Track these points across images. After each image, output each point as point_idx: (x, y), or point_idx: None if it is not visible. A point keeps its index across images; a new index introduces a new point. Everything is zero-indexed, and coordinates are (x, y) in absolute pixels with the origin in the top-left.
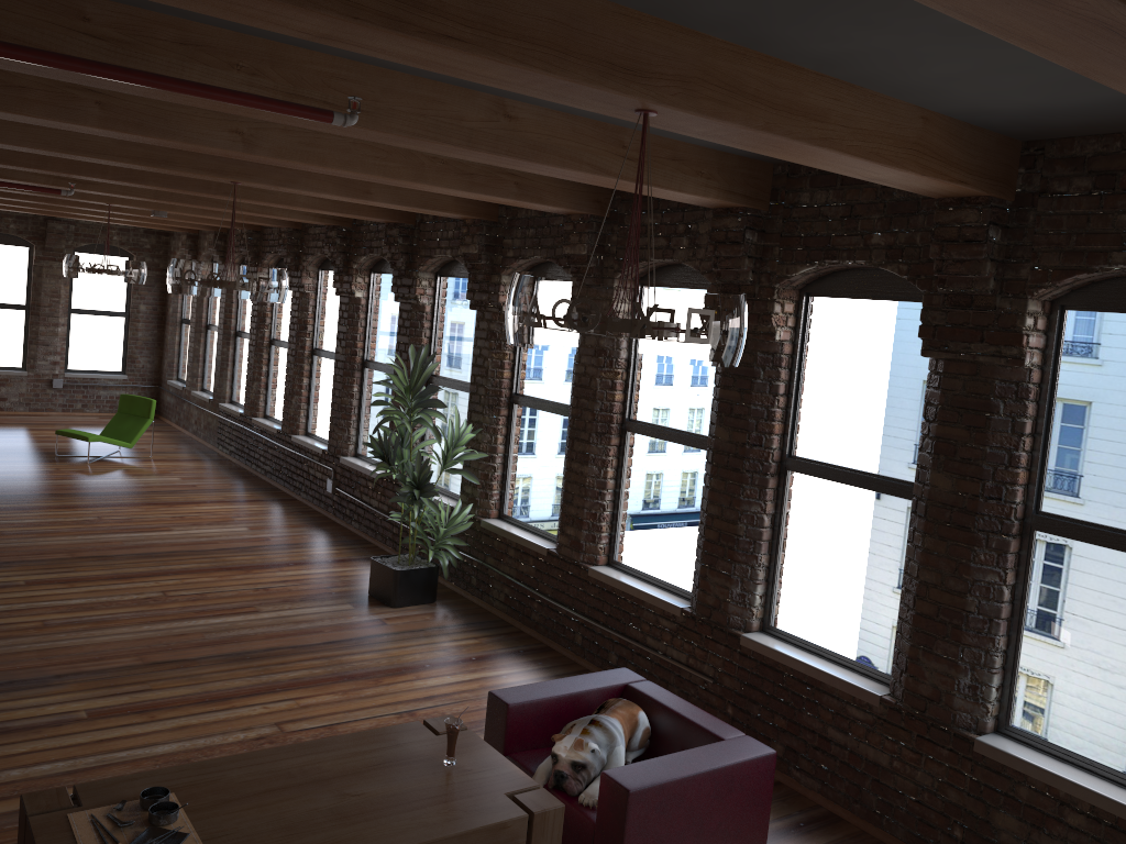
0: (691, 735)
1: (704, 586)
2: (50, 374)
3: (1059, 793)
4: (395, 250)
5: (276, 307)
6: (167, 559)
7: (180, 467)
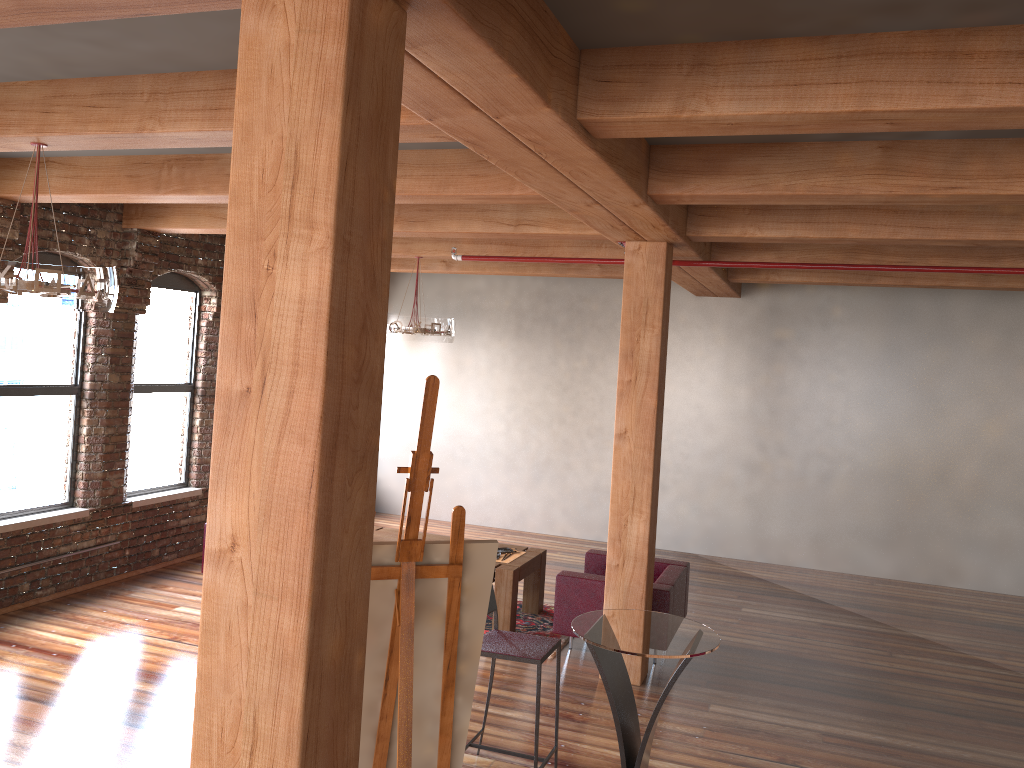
0: None
1: (106, 485)
2: None
3: None
4: None
5: None
6: None
7: None
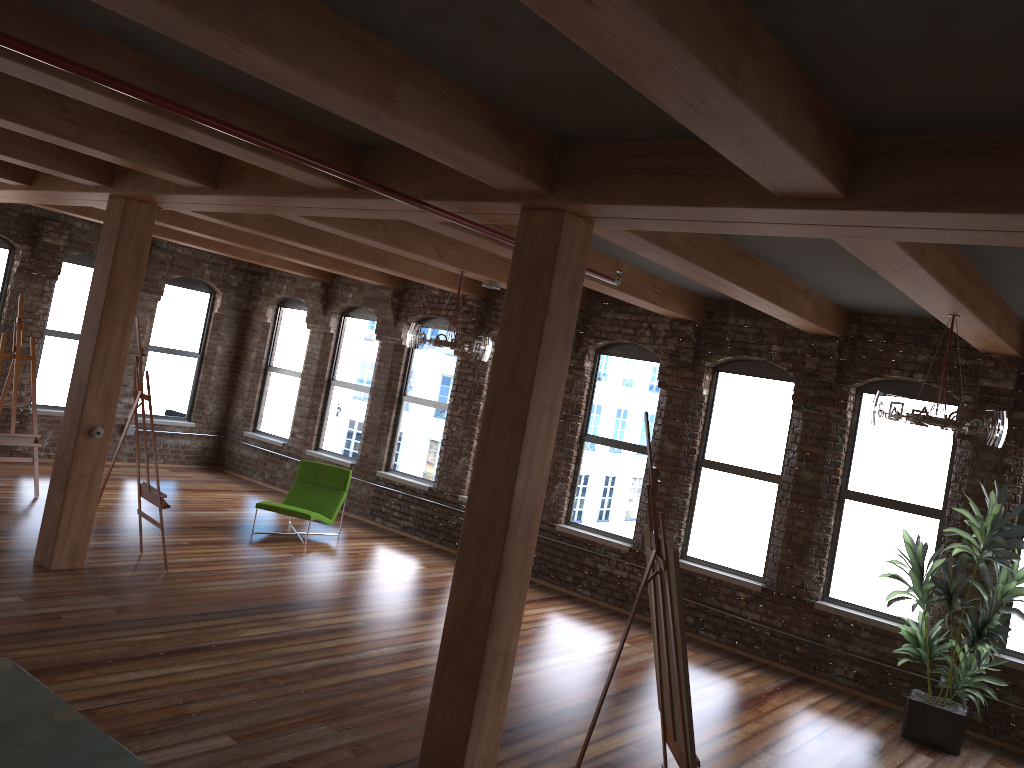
0: None
1: None
2: (122, 418)
3: None
4: (832, 363)
5: None
6: None
7: (390, 549)
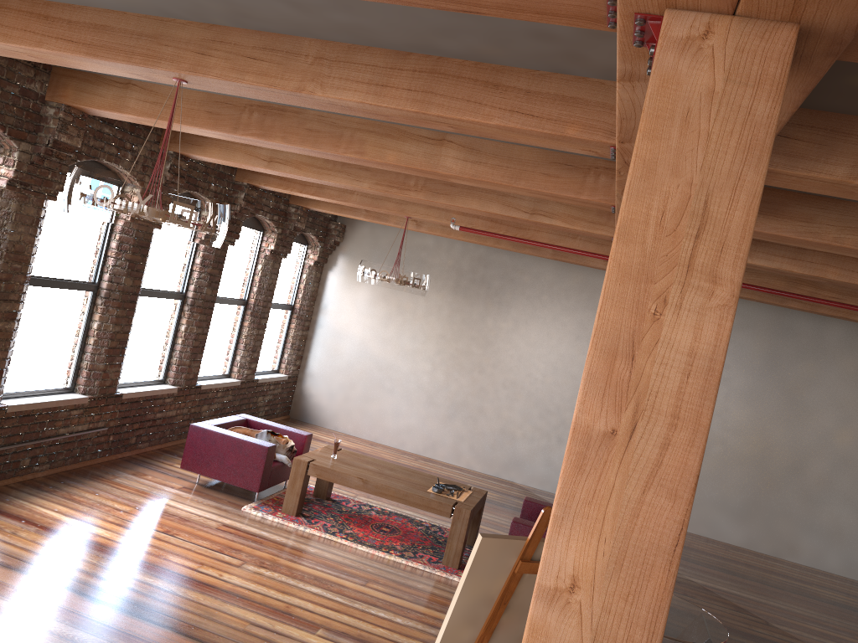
0: (239, 425)
1: (105, 376)
2: None
3: (217, 389)
4: None
5: None
6: None
7: None
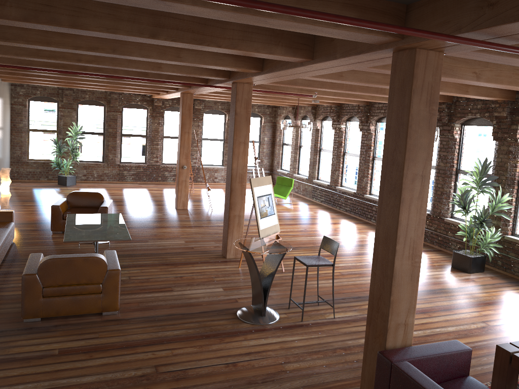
0: None
1: None
2: None
3: None
4: (443, 114)
5: (346, 138)
6: (352, 248)
7: (307, 207)
